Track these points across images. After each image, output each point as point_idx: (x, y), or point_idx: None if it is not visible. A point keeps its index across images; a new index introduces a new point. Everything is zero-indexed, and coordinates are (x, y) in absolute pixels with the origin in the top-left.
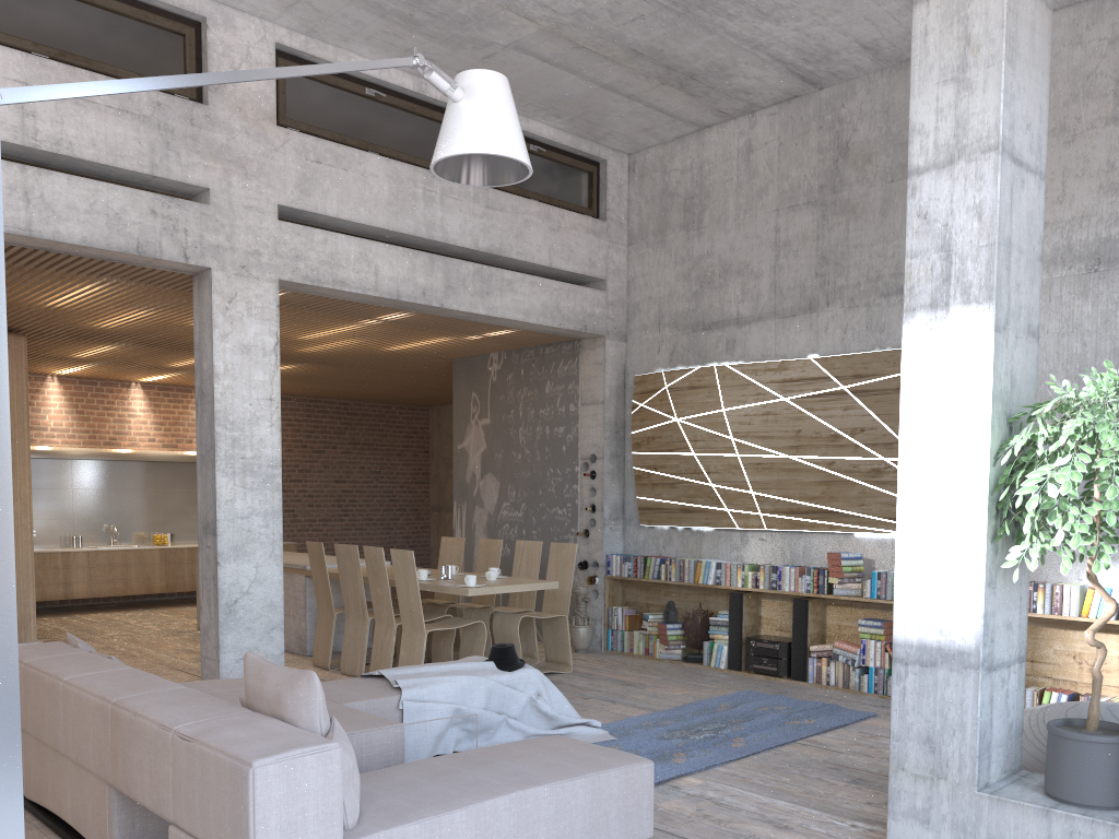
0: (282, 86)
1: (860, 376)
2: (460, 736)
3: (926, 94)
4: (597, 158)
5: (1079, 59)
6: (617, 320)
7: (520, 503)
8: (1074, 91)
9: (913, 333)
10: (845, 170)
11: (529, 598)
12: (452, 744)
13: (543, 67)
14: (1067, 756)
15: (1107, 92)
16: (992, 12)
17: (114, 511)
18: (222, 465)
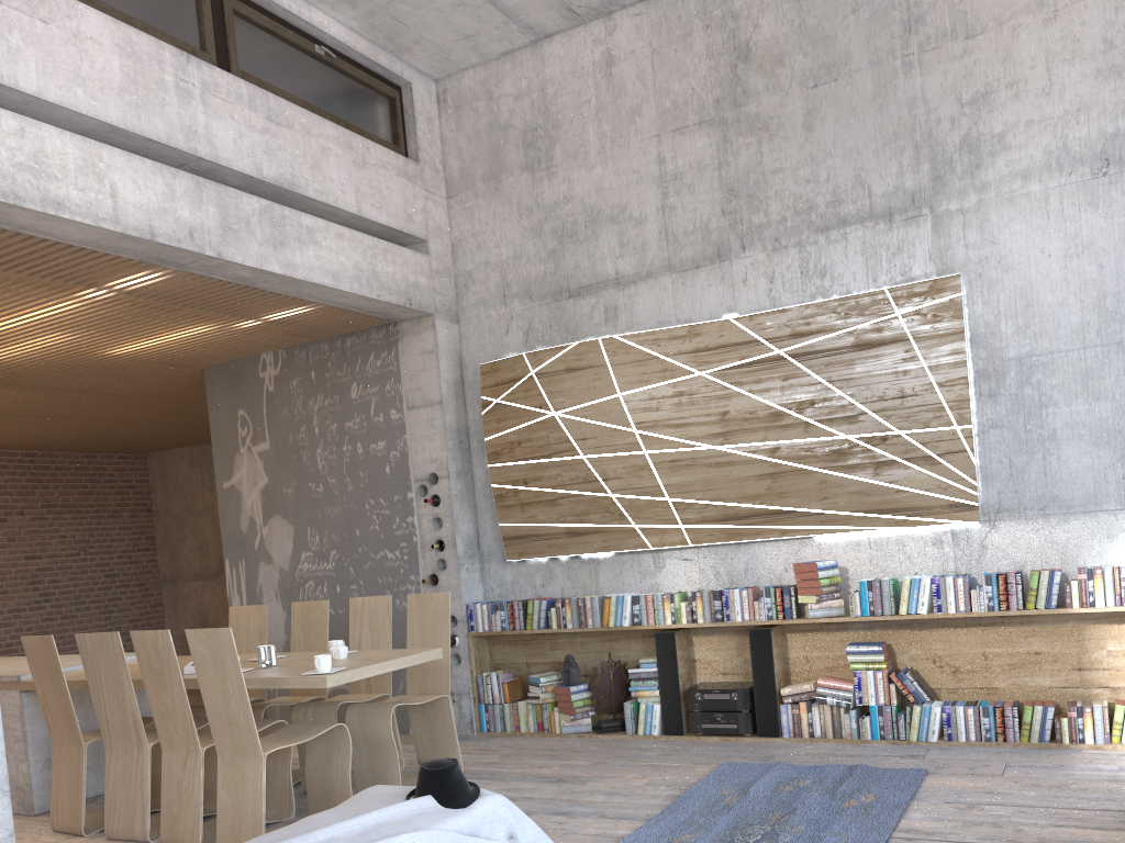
0: None
1: (801, 335)
2: None
3: None
4: (399, 80)
5: None
6: (446, 295)
7: (329, 550)
8: None
9: None
10: (748, 78)
11: (381, 677)
12: None
13: None
14: None
15: None
16: None
17: None
18: None
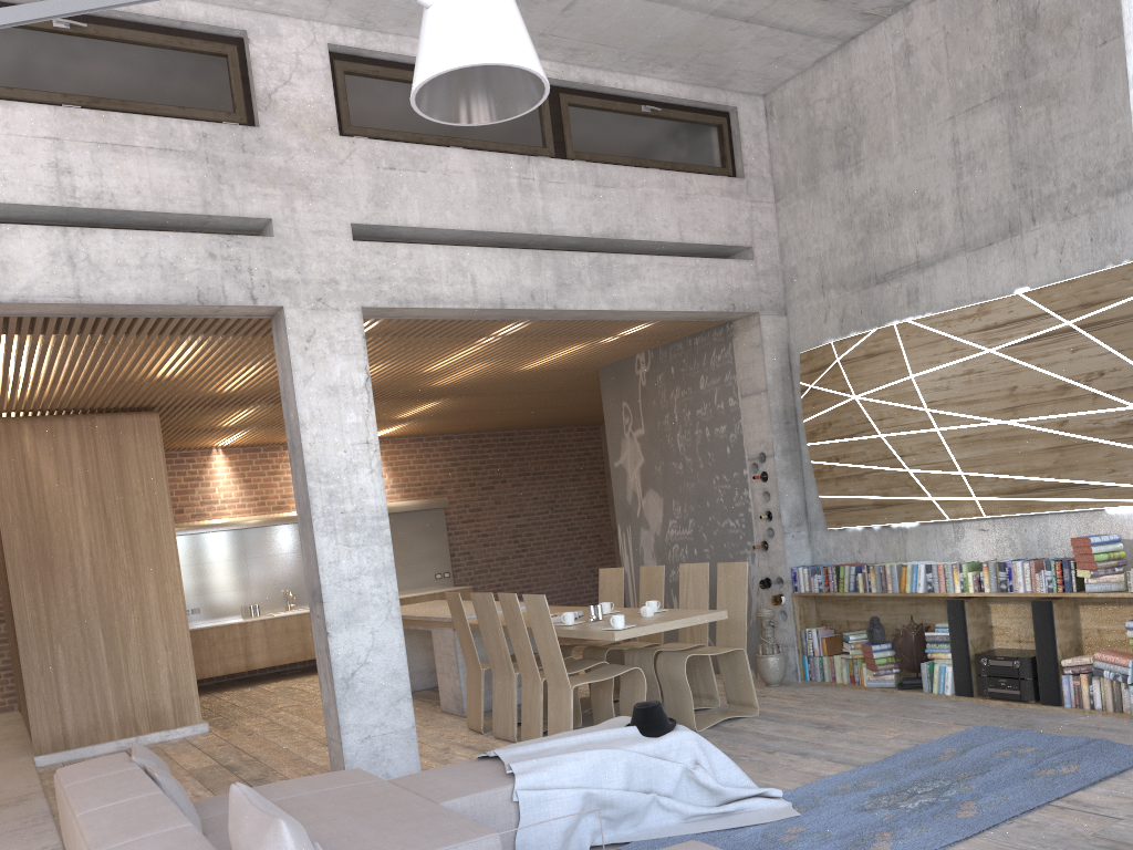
0: (342, 92)
1: (1090, 304)
2: (598, 826)
3: None
4: (725, 108)
5: None
6: (772, 292)
7: (687, 519)
8: None
9: None
10: (1036, 46)
11: (700, 630)
12: (588, 837)
13: (635, 5)
14: None
15: None
16: None
17: (288, 576)
18: (320, 524)
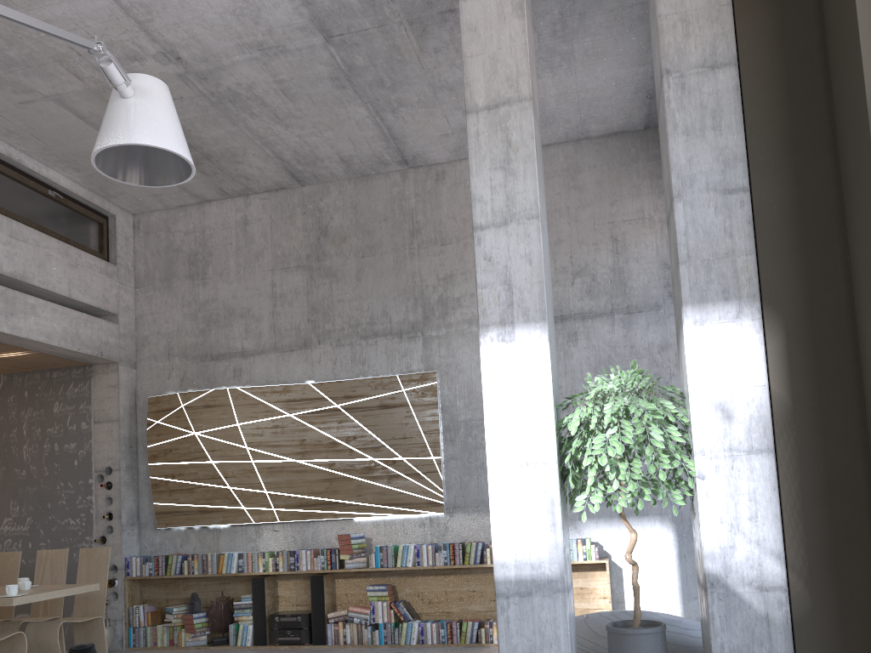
0: None
1: (350, 397)
2: None
3: (482, 175)
4: (107, 213)
5: None
6: (129, 350)
7: (26, 517)
8: None
9: (488, 343)
10: (326, 246)
11: (56, 605)
12: None
13: (78, 123)
14: (630, 648)
15: None
16: (525, 127)
17: None
18: None
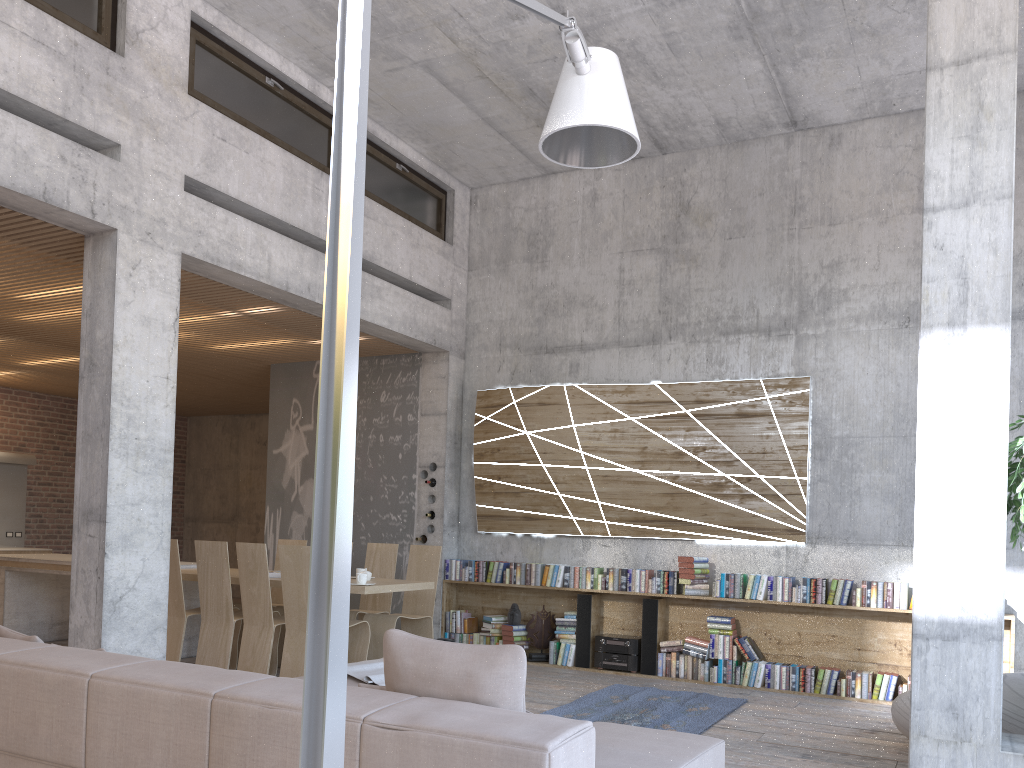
0: (192, 56)
1: (702, 402)
2: None
3: (941, 146)
4: (446, 187)
5: (889, 159)
6: (459, 338)
7: None
8: (886, 183)
9: (930, 346)
10: (686, 225)
11: (384, 600)
12: None
13: (439, 90)
14: None
15: (913, 187)
16: (1004, 86)
17: None
18: (116, 445)
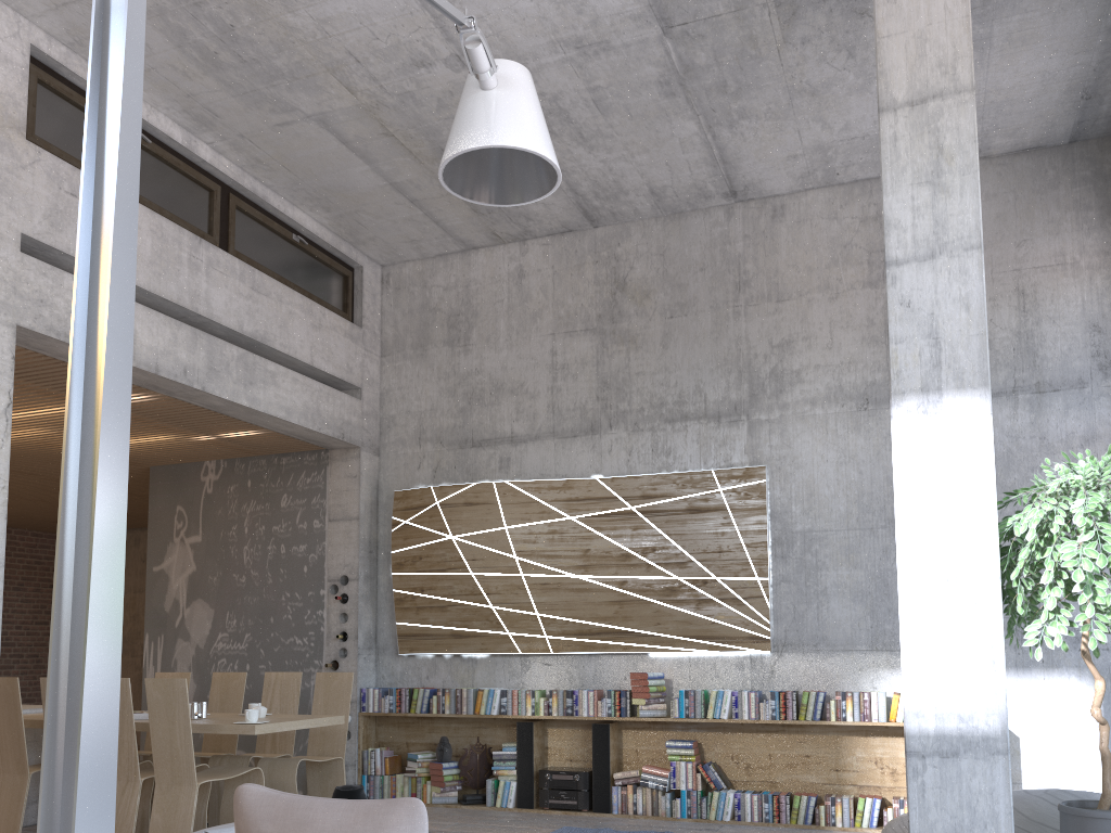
0: (33, 97)
1: (649, 497)
2: None
3: (900, 193)
4: (353, 263)
5: (836, 231)
6: (372, 432)
7: (243, 633)
8: (834, 256)
9: (903, 416)
10: (623, 303)
11: (286, 740)
12: None
13: (339, 149)
14: None
15: (862, 260)
16: (964, 128)
17: None
18: None
